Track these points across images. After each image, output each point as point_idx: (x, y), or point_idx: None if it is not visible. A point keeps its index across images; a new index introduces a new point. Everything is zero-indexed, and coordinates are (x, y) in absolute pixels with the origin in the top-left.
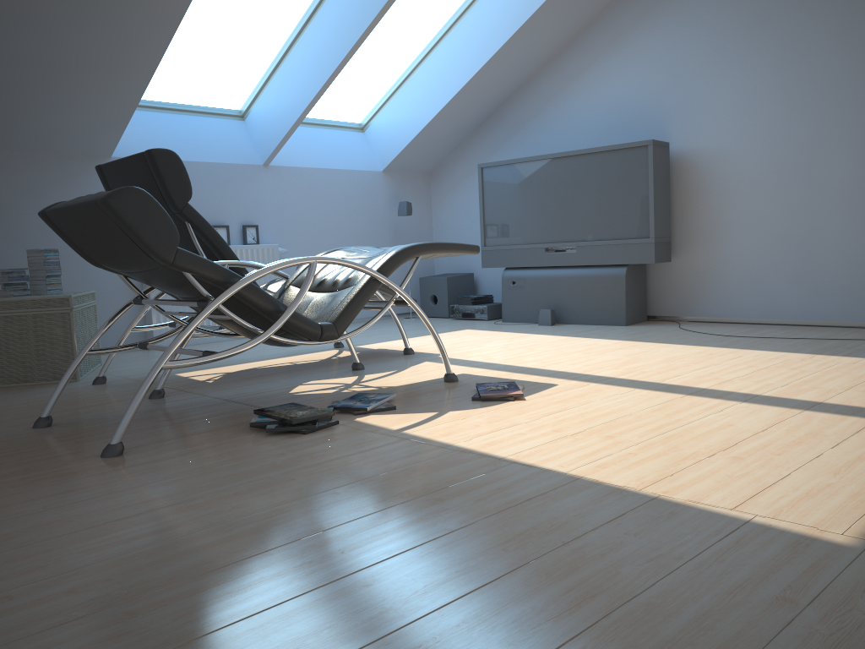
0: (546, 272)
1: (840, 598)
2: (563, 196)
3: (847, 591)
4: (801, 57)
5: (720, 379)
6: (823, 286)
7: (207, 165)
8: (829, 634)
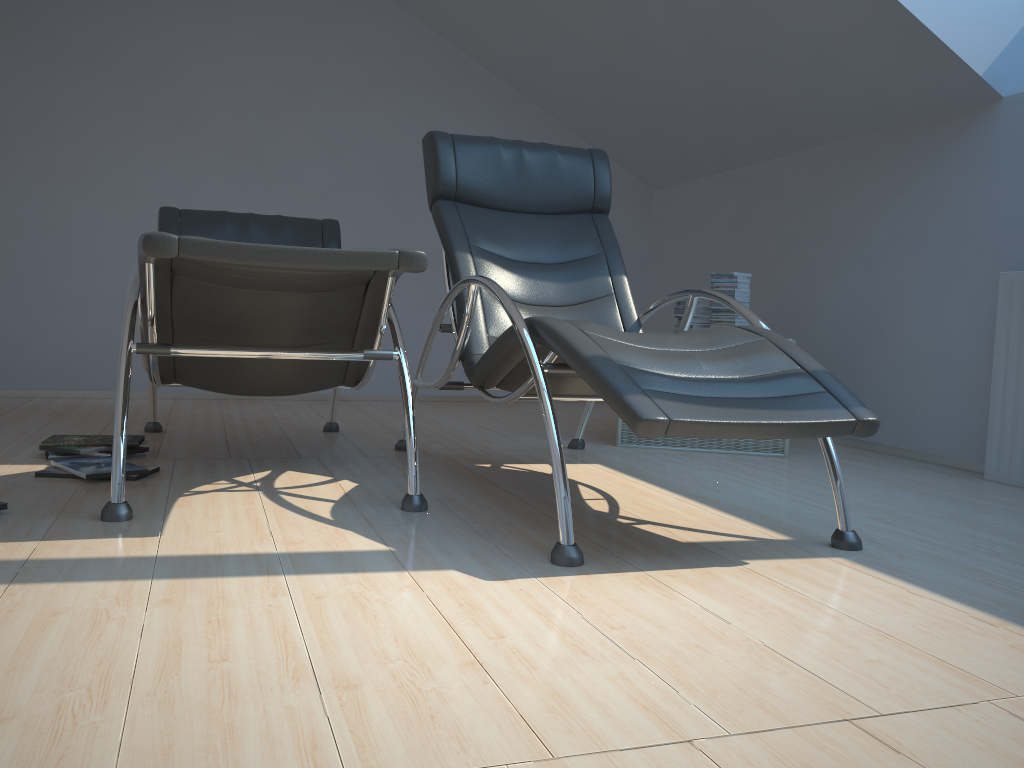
0: None
1: None
2: None
3: None
4: None
5: None
6: None
7: None
8: None
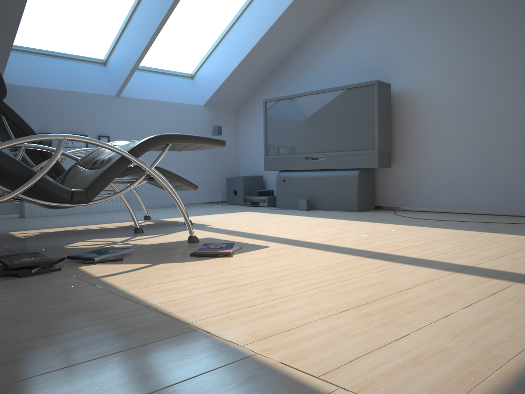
0: (305, 173)
1: None
2: (317, 121)
3: None
4: (482, 21)
5: (399, 247)
6: (497, 185)
7: (73, 93)
8: None
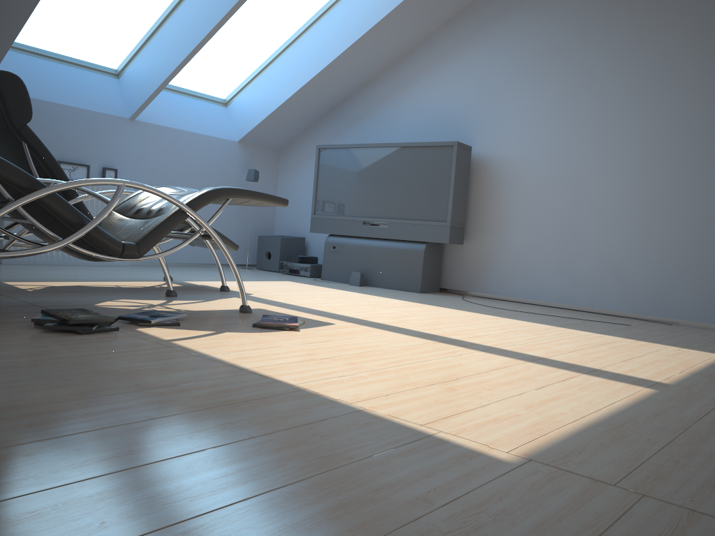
0: (361, 241)
1: (476, 503)
2: (382, 179)
3: (485, 498)
4: (579, 91)
5: (472, 335)
6: (578, 277)
7: (77, 110)
8: (448, 531)
